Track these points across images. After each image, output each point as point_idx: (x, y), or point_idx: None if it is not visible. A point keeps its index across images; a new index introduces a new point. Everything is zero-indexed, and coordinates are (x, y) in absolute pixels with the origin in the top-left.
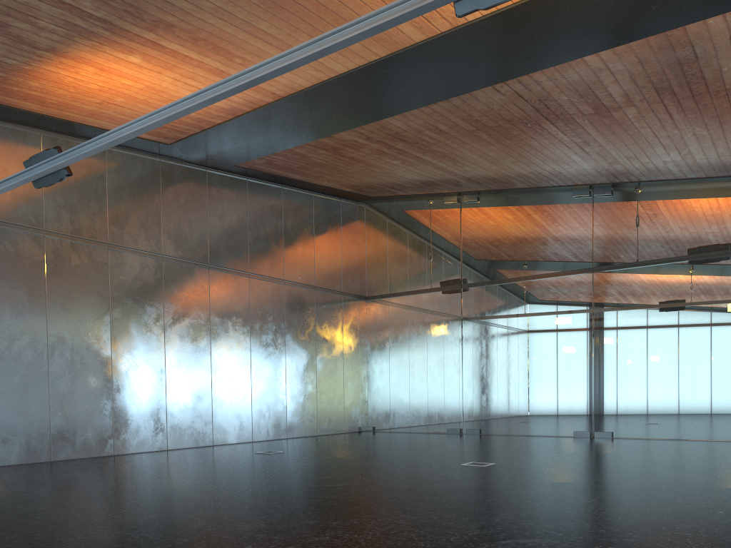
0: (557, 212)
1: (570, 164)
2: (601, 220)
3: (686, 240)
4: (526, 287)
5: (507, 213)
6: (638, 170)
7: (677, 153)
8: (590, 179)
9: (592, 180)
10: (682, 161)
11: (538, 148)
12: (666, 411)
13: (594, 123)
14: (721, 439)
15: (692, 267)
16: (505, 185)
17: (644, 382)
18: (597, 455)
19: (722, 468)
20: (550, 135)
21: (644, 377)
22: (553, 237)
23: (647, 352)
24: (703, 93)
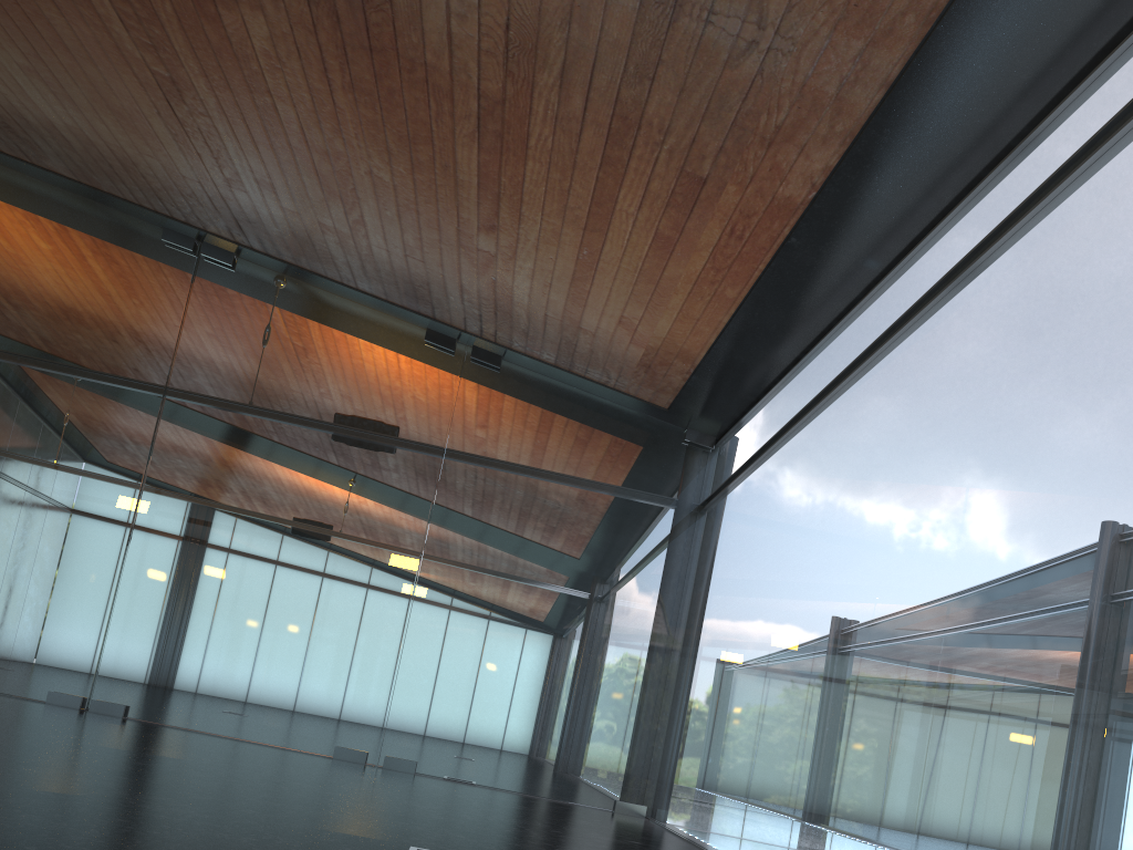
0: (125, 256)
1: (151, 144)
2: (203, 305)
3: (335, 394)
4: (24, 376)
5: (21, 215)
6: (279, 229)
7: (343, 213)
8: (196, 212)
9: (199, 216)
10: (350, 239)
11: (75, 50)
12: (235, 684)
13: (186, 26)
14: (314, 752)
15: (335, 443)
16: (23, 149)
17: (210, 623)
18: (29, 738)
19: (261, 799)
20: (96, 16)
21: (211, 613)
22: (106, 299)
23: (227, 570)
24: (388, 51)
